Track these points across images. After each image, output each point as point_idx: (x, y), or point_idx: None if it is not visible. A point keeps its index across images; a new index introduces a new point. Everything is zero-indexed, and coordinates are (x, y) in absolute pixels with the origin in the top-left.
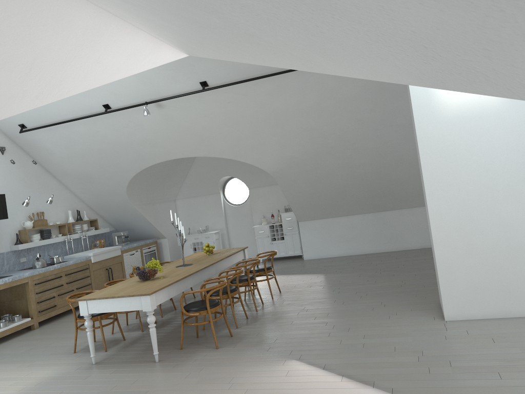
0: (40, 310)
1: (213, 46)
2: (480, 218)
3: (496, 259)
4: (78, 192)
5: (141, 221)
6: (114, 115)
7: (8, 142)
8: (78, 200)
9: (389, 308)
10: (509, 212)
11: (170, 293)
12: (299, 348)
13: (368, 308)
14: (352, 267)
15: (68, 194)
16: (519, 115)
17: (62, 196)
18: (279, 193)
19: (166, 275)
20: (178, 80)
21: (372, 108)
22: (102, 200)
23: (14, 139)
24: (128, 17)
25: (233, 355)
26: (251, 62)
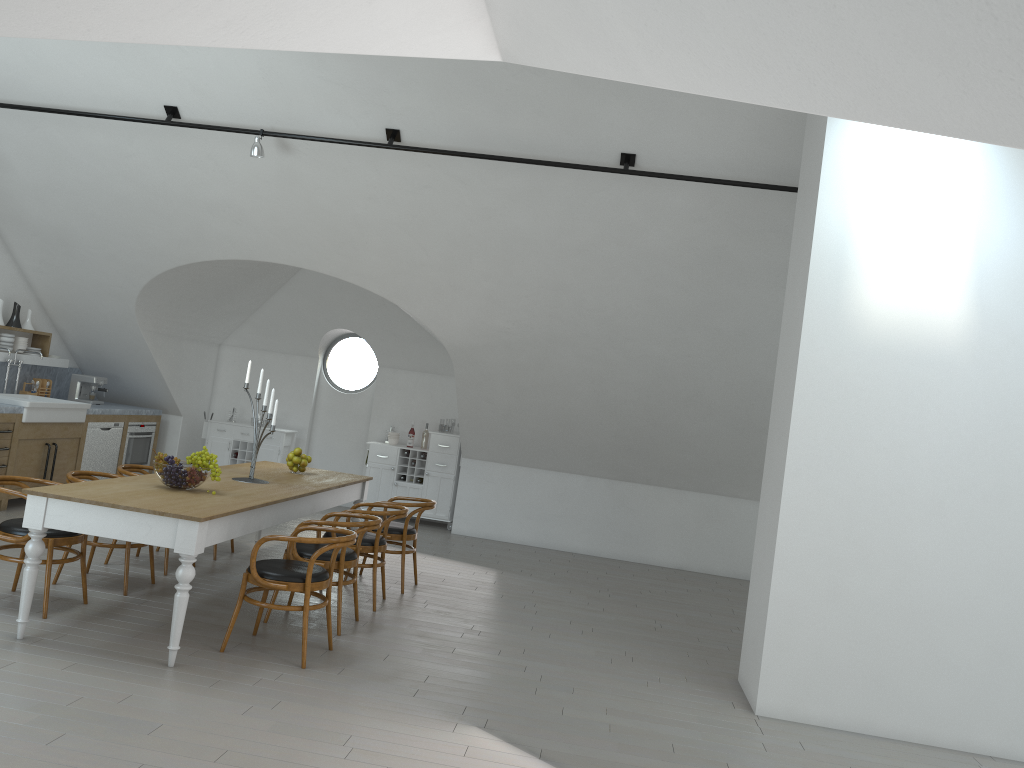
0: None
1: (738, 48)
2: (868, 540)
3: (875, 622)
4: (29, 267)
5: (143, 367)
6: (179, 134)
7: None
8: (23, 284)
9: (642, 666)
10: (922, 543)
11: (232, 530)
12: (479, 704)
13: (602, 656)
14: (552, 571)
15: (7, 264)
16: (983, 376)
17: None
18: (437, 392)
19: (219, 489)
20: (345, 109)
21: (688, 286)
22: (76, 299)
23: None
24: None
25: (340, 688)
26: (811, 105)
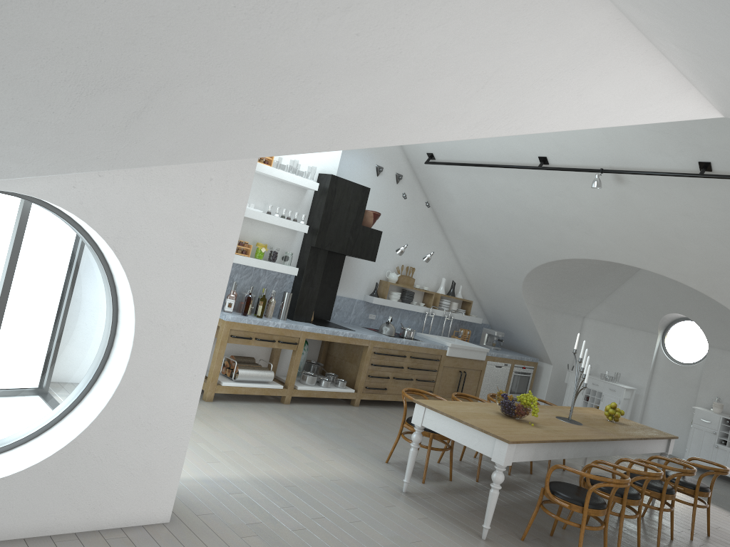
0: (367, 386)
1: None
2: None
3: None
4: (462, 259)
5: (527, 328)
6: (548, 175)
7: (407, 171)
8: (458, 269)
9: None
10: None
11: (537, 454)
12: None
13: None
14: None
15: (450, 257)
16: None
17: (442, 257)
18: None
19: (539, 423)
20: (664, 150)
21: None
22: (487, 280)
23: (415, 169)
24: (664, 33)
25: None
26: None
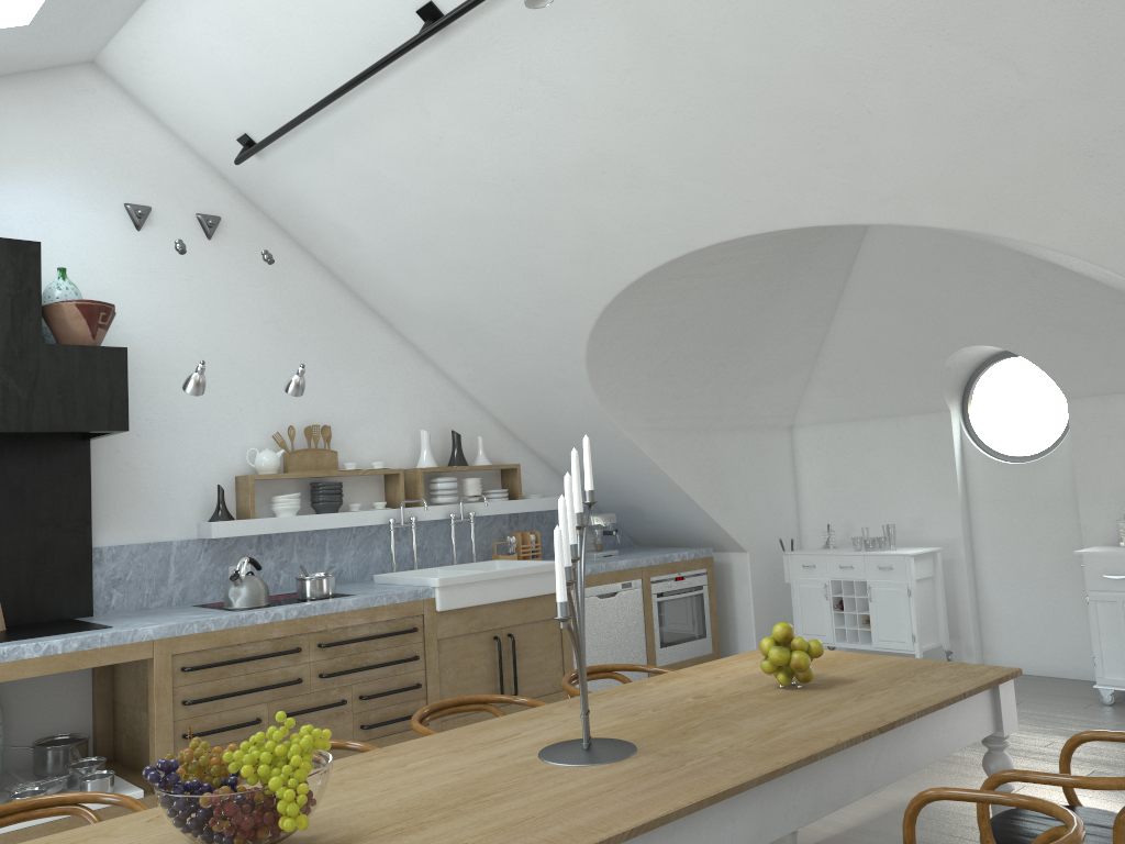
0: None
1: None
2: None
3: None
4: (460, 377)
5: (658, 488)
6: (466, 56)
7: (233, 205)
8: (466, 403)
9: None
10: None
11: None
12: None
13: None
14: None
15: (431, 380)
16: None
17: (408, 385)
18: None
19: (379, 831)
20: None
21: None
22: (529, 406)
23: (250, 196)
24: None
25: None
26: None
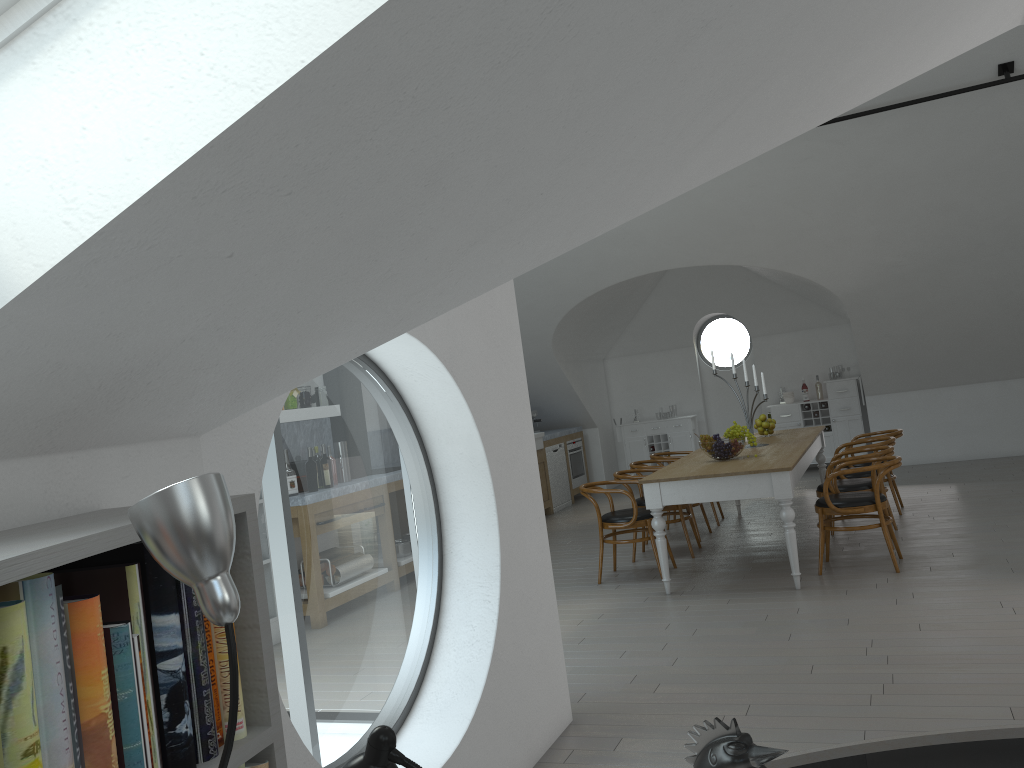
0: None
1: None
2: None
3: None
4: None
5: (561, 394)
6: None
7: None
8: None
9: None
10: None
11: (795, 477)
12: None
13: None
14: (1009, 473)
15: None
16: None
17: None
18: (814, 345)
19: (750, 454)
20: None
21: None
22: None
23: None
24: None
25: (947, 578)
26: None
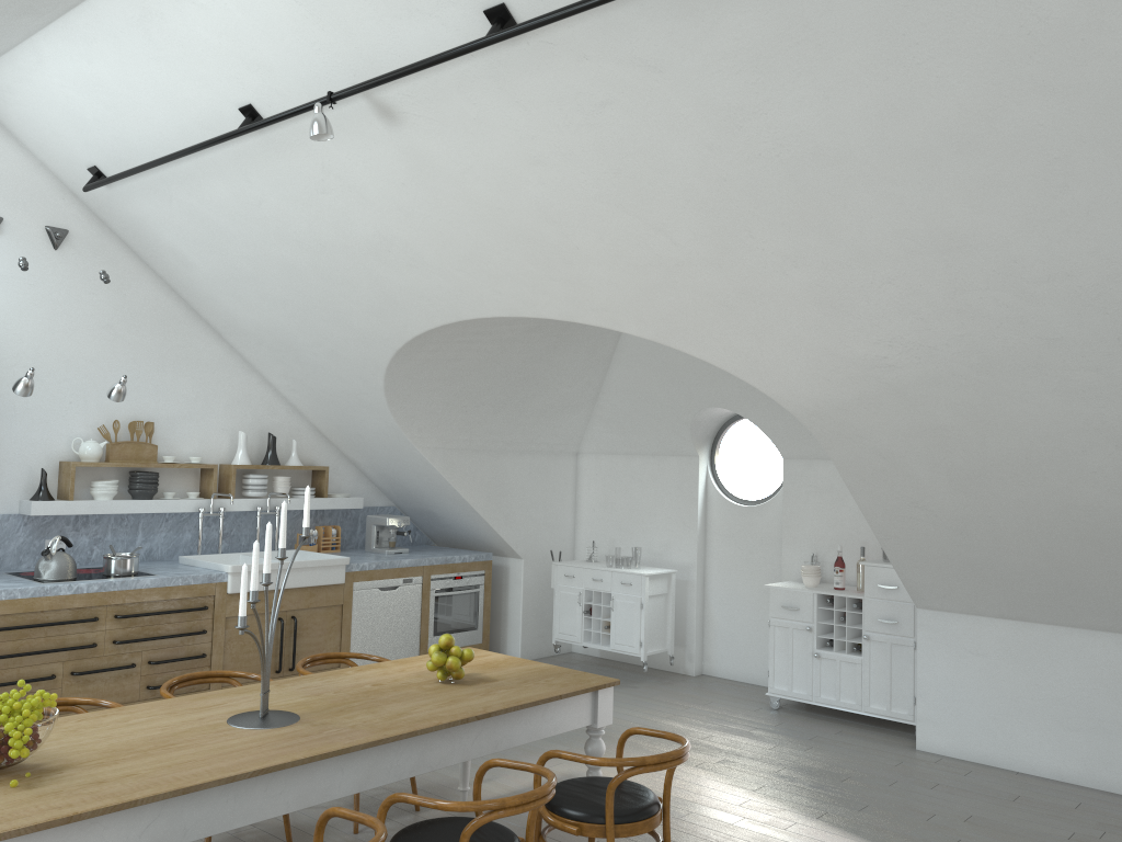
0: None
1: None
2: None
3: None
4: (281, 386)
5: (448, 498)
6: (279, 148)
7: (82, 220)
8: (286, 409)
9: None
10: None
11: None
12: None
13: None
14: None
15: (255, 386)
16: None
17: (232, 390)
18: None
19: (86, 763)
20: (415, 3)
21: None
22: (340, 418)
23: (98, 214)
24: None
25: None
26: None
